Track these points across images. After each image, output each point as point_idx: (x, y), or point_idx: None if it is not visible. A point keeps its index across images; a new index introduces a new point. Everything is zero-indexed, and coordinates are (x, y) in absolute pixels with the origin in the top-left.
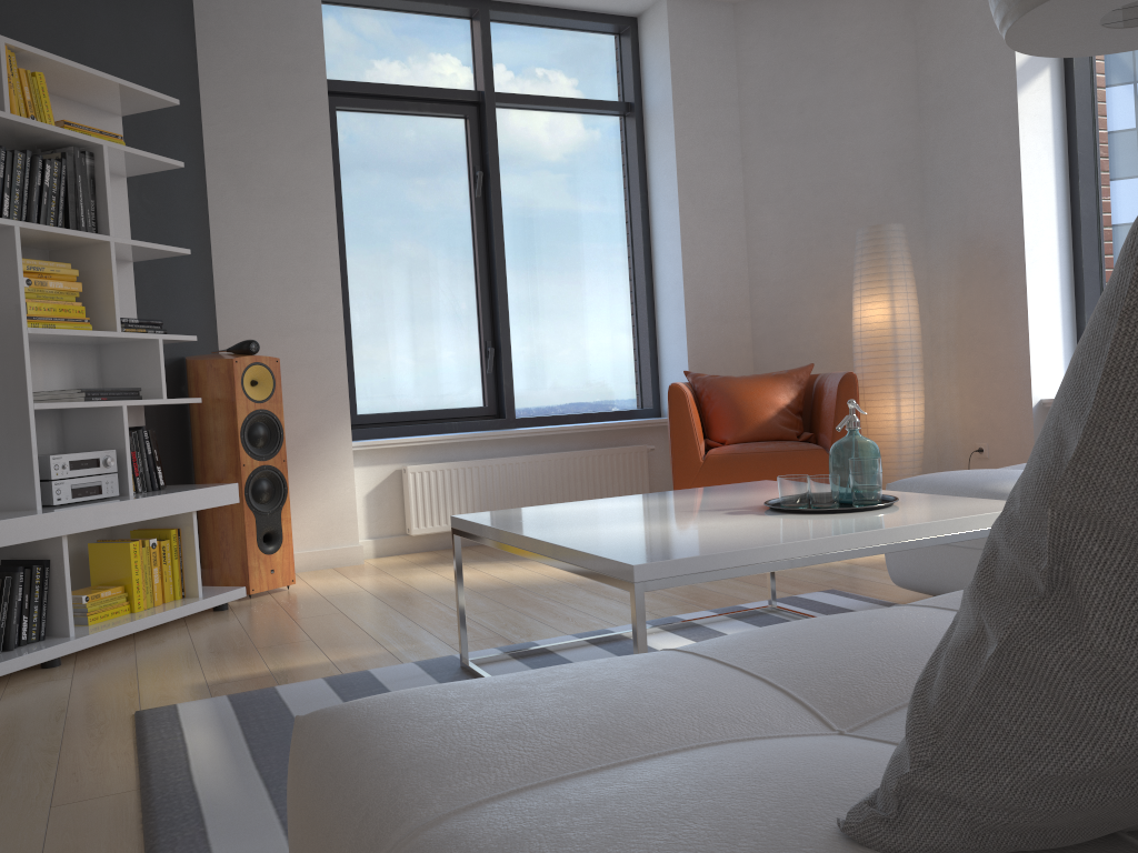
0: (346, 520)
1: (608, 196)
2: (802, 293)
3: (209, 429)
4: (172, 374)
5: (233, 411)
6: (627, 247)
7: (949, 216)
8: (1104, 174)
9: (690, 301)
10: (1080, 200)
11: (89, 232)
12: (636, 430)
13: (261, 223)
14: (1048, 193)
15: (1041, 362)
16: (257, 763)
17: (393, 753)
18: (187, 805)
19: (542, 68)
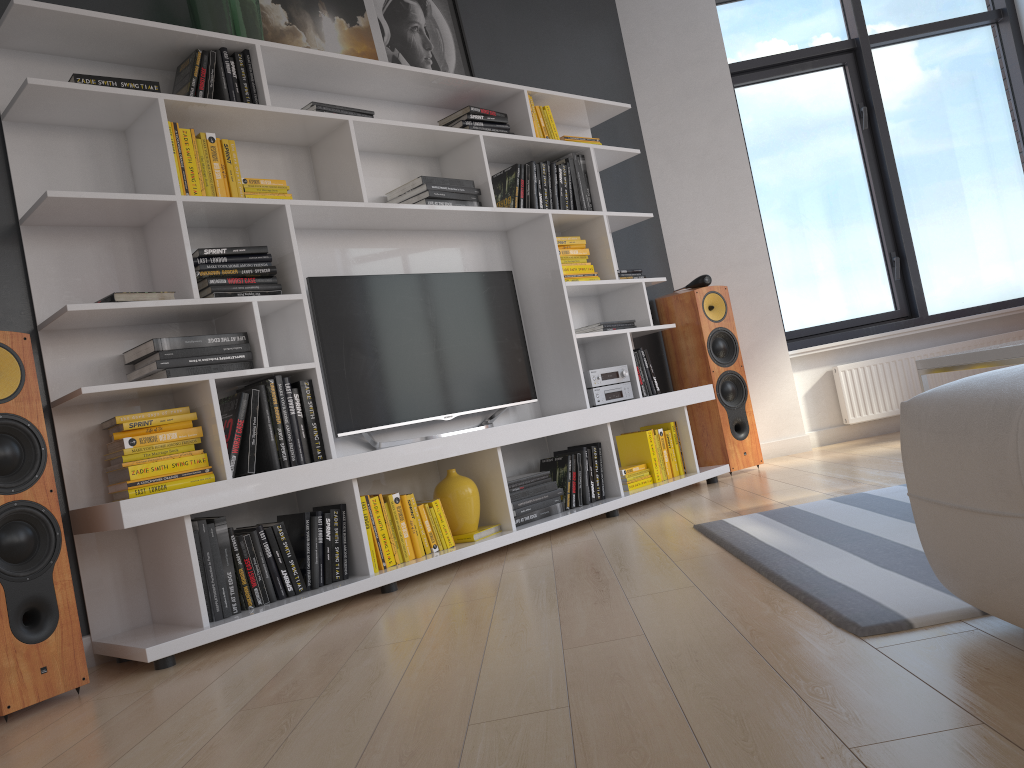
0: (791, 415)
1: (990, 100)
2: None
3: (681, 348)
4: None
5: (699, 331)
6: (1017, 142)
7: None
8: None
9: None
10: None
11: (590, 211)
12: None
13: (693, 188)
14: None
15: None
16: (806, 533)
17: (998, 380)
18: (770, 551)
19: (908, 2)
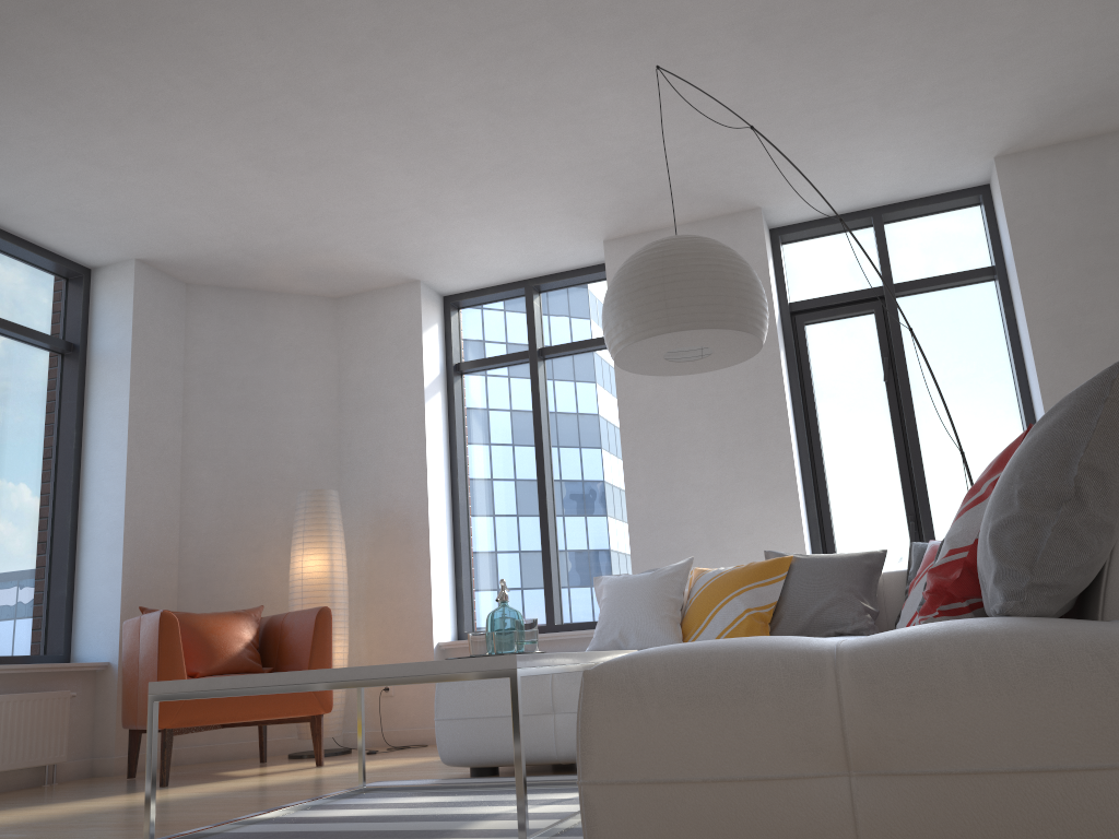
0: None
1: (38, 427)
2: (232, 545)
3: None
4: None
5: None
6: (51, 482)
7: (364, 491)
8: (472, 475)
9: (129, 542)
10: (459, 491)
11: None
12: (55, 675)
13: None
14: (441, 482)
15: (438, 612)
16: None
17: (744, 645)
18: None
19: None
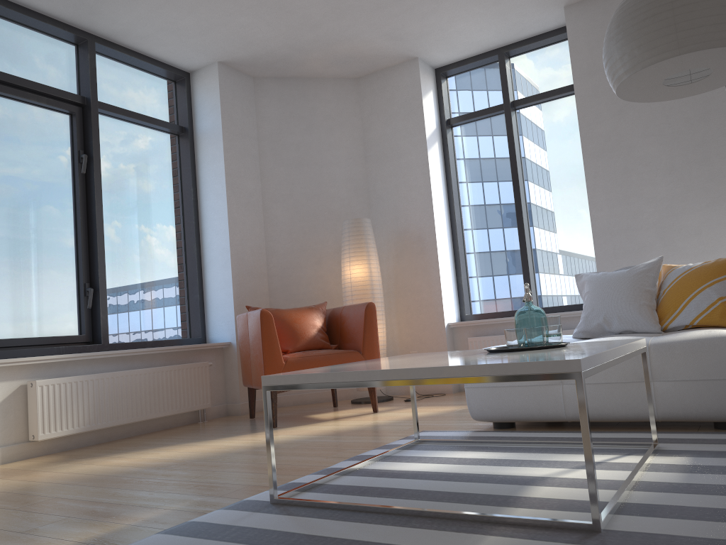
0: None
1: (168, 187)
2: (301, 261)
3: None
4: None
5: None
6: (180, 224)
7: (387, 218)
8: (464, 202)
9: (234, 261)
10: (455, 214)
11: None
12: (198, 351)
13: None
14: (442, 209)
15: (446, 302)
16: None
17: None
18: None
19: (126, 91)
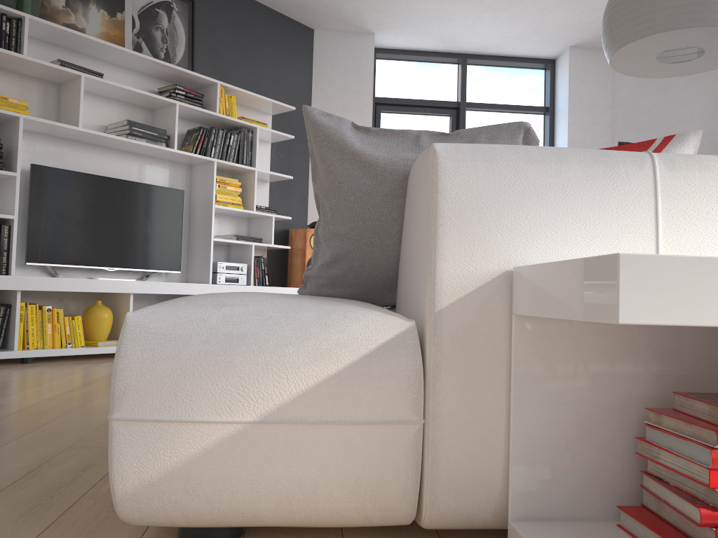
0: None
1: None
2: None
3: (293, 262)
4: (282, 236)
5: (304, 254)
6: None
7: None
8: None
9: None
10: None
11: (246, 165)
12: None
13: None
14: None
15: None
16: None
17: None
18: None
19: (496, 89)
